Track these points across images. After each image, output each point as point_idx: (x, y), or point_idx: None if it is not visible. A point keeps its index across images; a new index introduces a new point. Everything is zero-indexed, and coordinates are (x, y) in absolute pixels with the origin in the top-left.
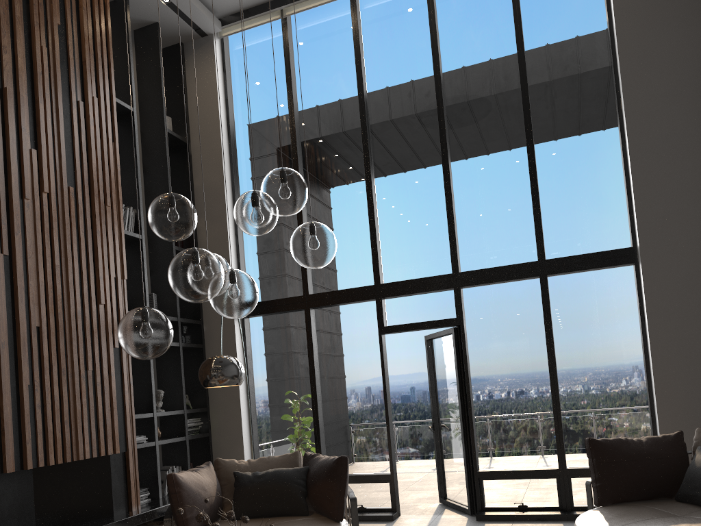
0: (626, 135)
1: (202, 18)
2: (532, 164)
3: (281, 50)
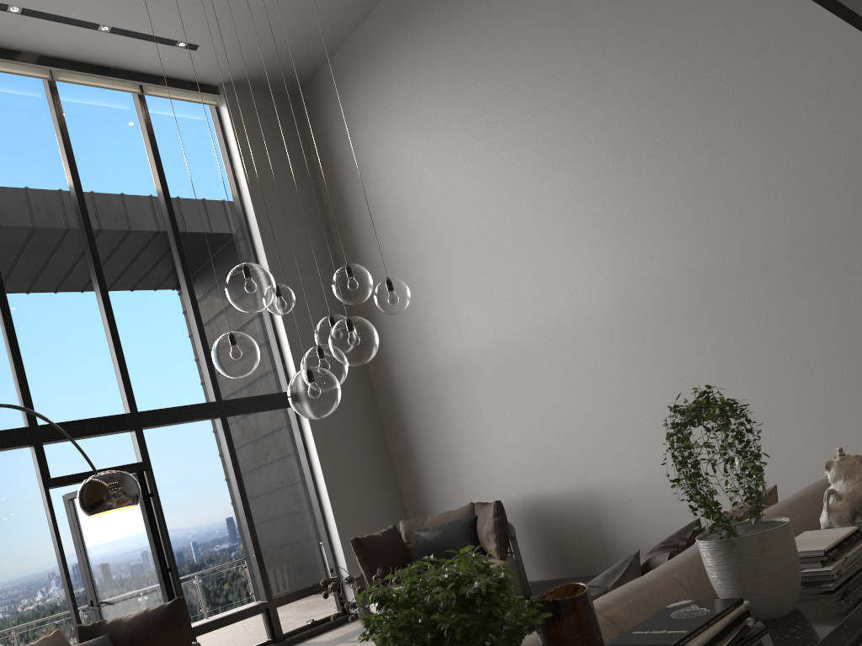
0: None
1: None
2: (196, 308)
3: None
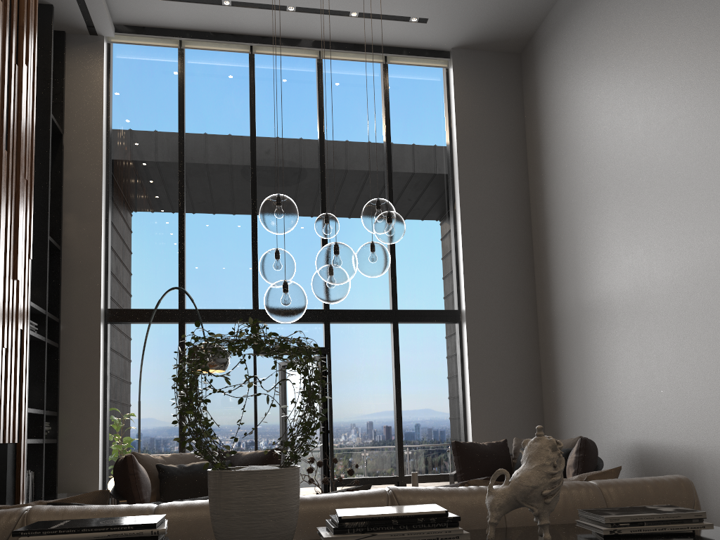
0: (458, 229)
1: (102, 19)
2: None
3: (172, 75)
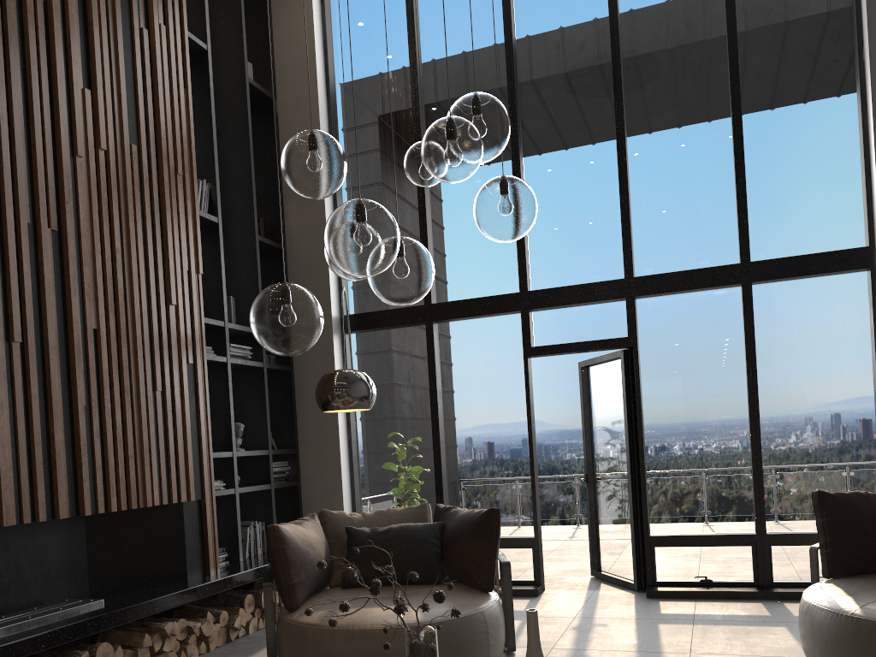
0: (868, 96)
1: None
2: (738, 133)
3: None
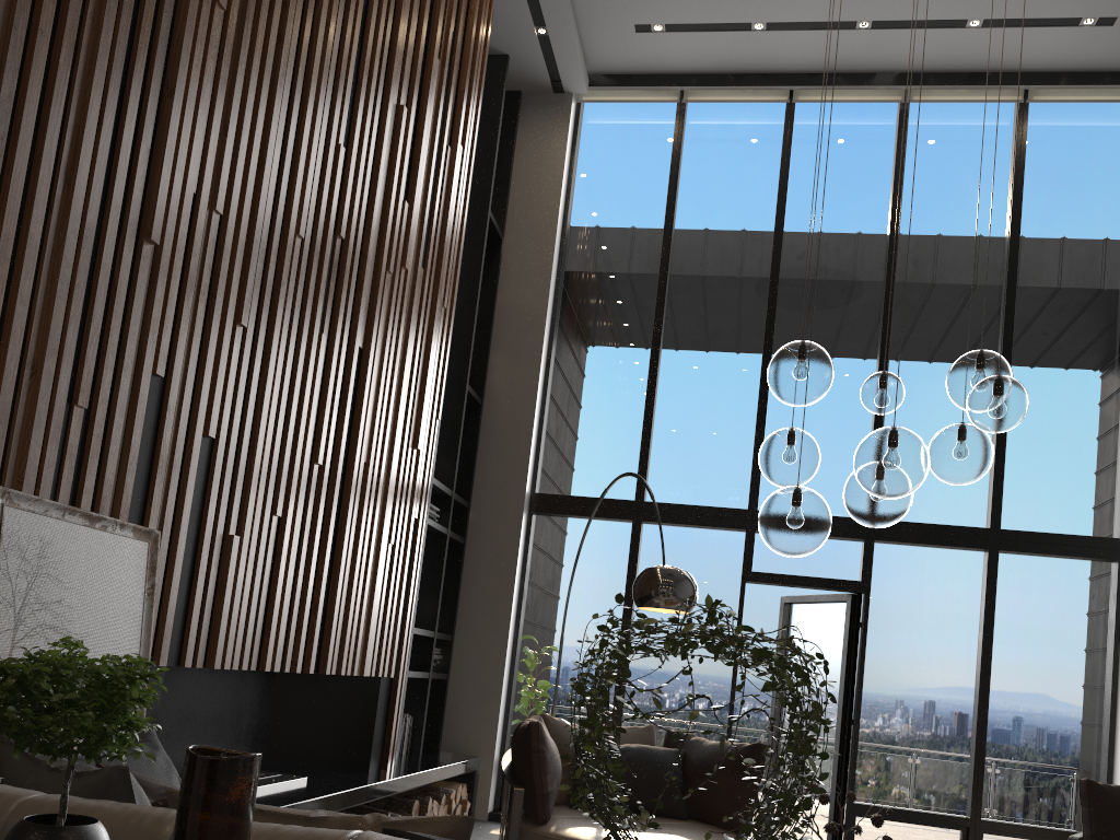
0: None
1: (573, 69)
2: None
3: (664, 145)
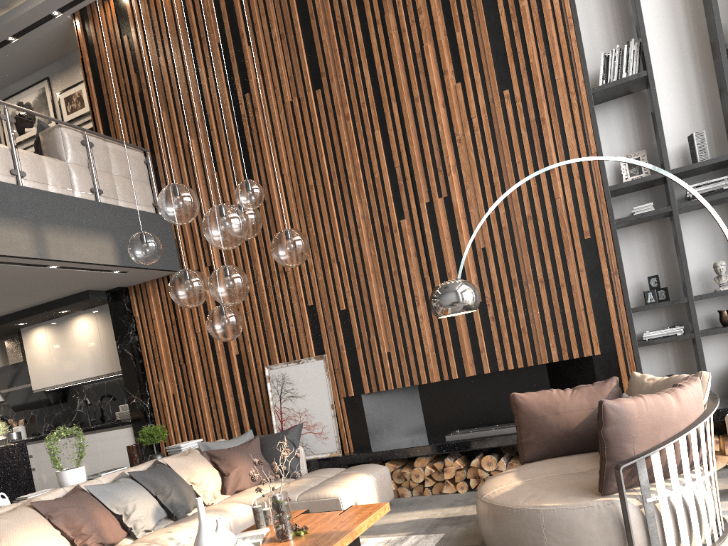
0: None
1: None
2: None
3: None
